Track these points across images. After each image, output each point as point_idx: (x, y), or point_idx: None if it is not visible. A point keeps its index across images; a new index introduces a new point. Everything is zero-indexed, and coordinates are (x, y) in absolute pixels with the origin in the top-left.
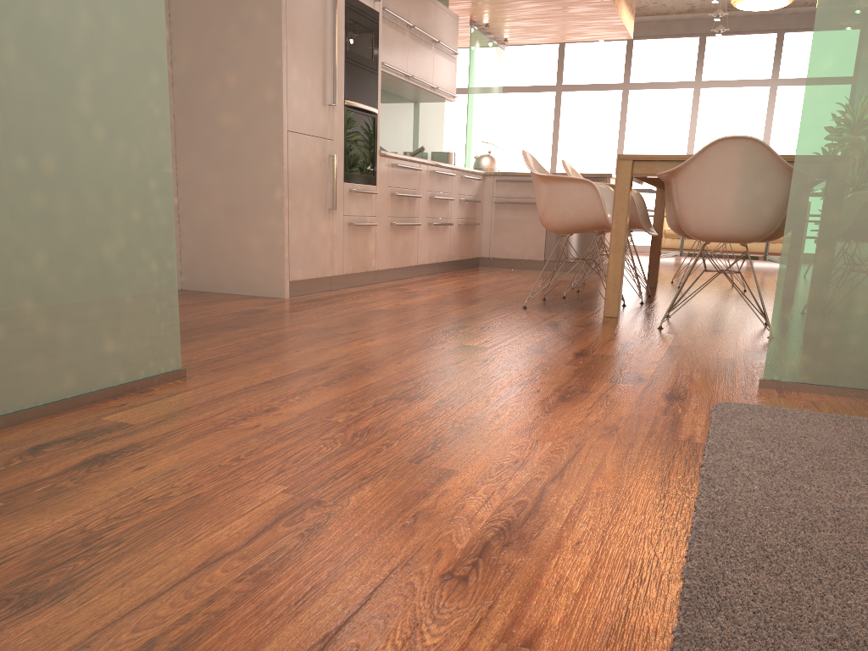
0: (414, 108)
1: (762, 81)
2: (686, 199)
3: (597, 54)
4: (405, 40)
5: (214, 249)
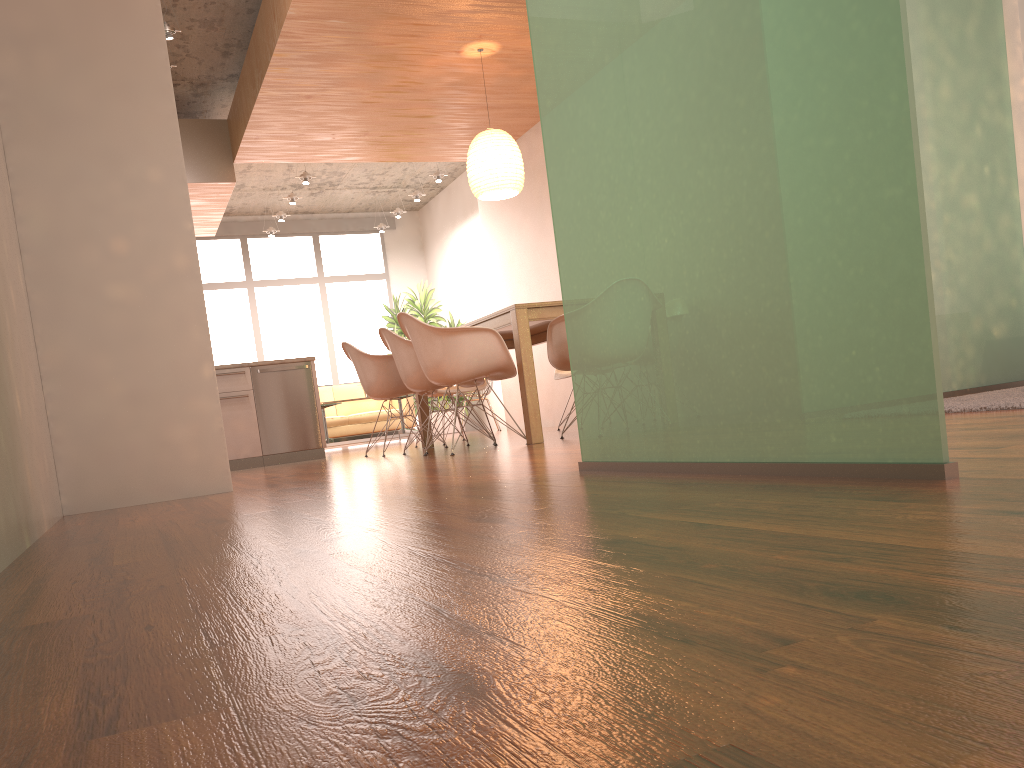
0: None
1: (311, 279)
2: None
3: None
4: None
5: (115, 452)
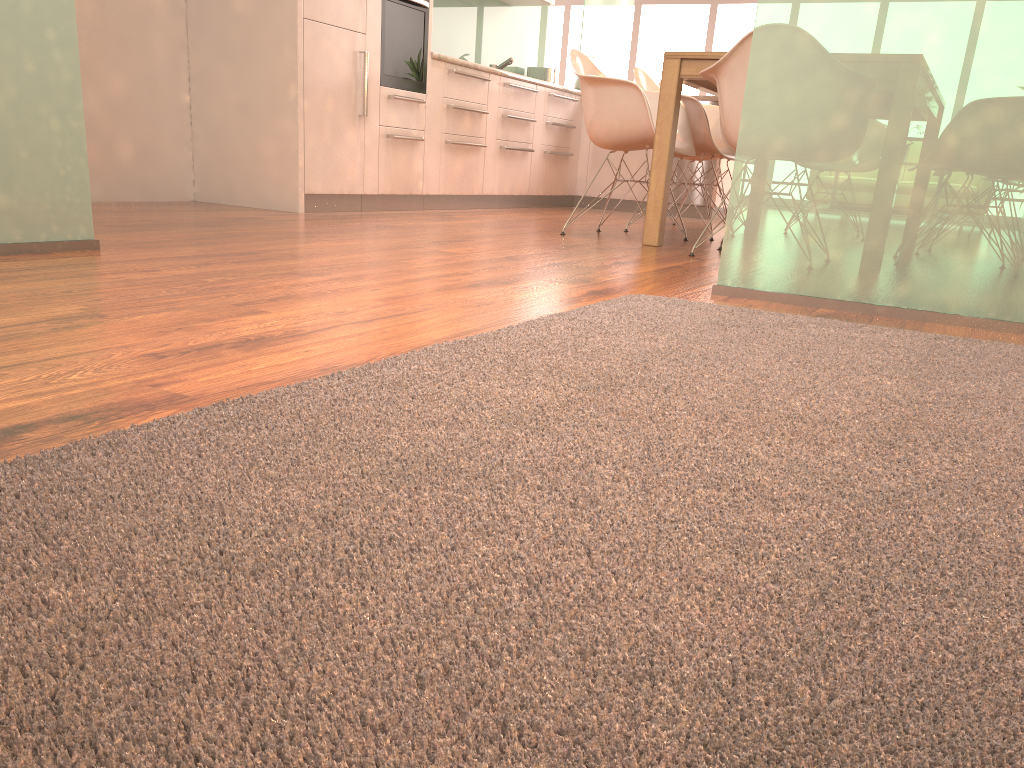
0: (507, 12)
1: None
2: (726, 103)
3: None
4: None
5: (227, 155)
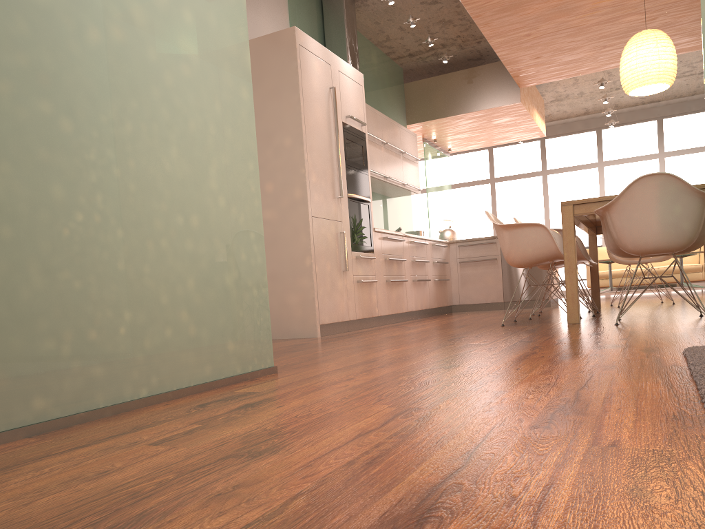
0: (390, 202)
1: (651, 155)
2: (620, 225)
3: (518, 153)
4: (381, 152)
5: None
